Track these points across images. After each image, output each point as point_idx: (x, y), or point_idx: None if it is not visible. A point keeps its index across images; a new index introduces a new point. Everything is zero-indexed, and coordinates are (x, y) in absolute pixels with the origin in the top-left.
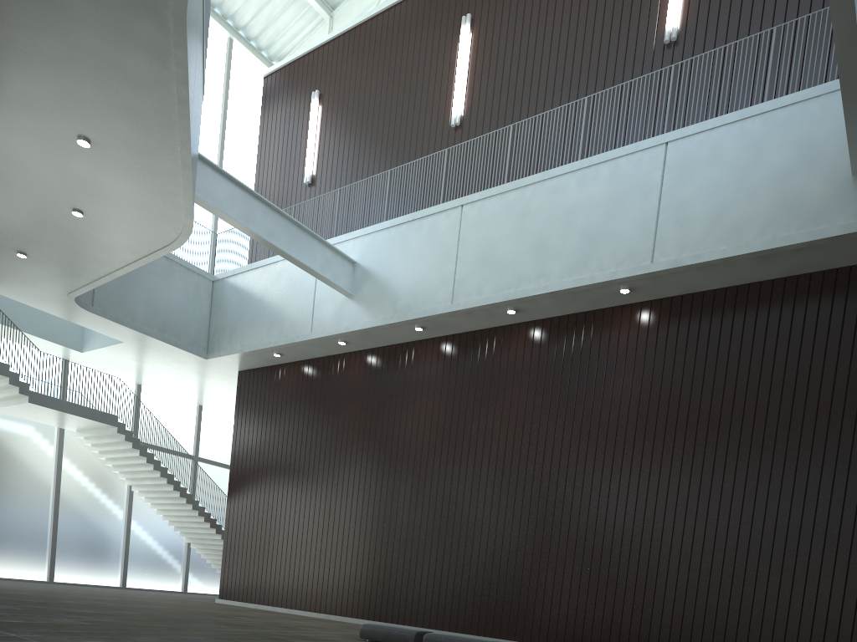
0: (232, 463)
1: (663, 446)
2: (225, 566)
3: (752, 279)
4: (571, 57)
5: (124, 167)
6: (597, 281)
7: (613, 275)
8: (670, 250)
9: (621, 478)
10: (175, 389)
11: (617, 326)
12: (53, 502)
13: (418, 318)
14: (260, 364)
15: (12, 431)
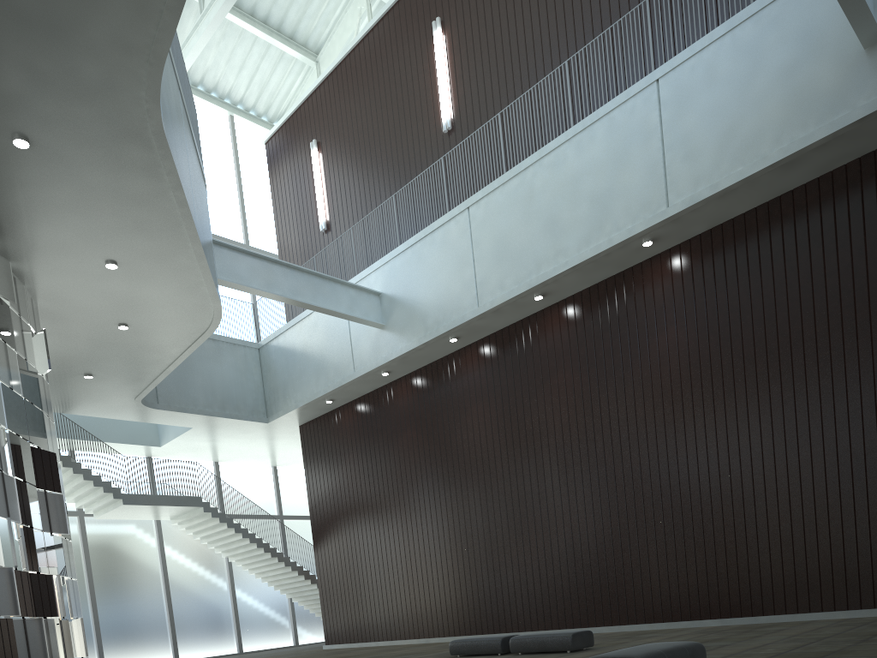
0: (311, 514)
1: (723, 391)
2: (325, 613)
3: (782, 190)
4: (545, 24)
5: (150, 275)
6: (616, 242)
7: (631, 231)
8: (684, 188)
9: (686, 435)
10: (248, 457)
11: (649, 281)
12: (164, 589)
13: (449, 330)
14: (317, 414)
15: (118, 533)
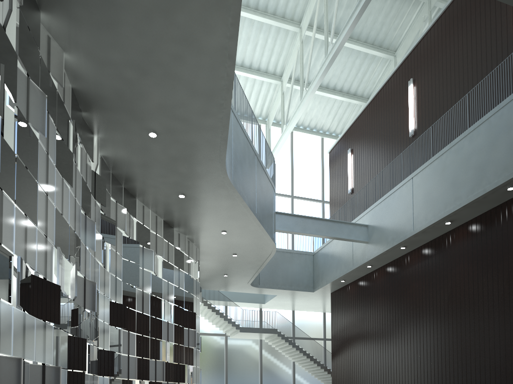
0: (331, 339)
1: None
2: None
3: None
4: (466, 72)
5: (240, 234)
6: (488, 190)
7: (496, 184)
8: None
9: None
10: (309, 308)
11: None
12: (259, 373)
13: (398, 243)
14: (338, 287)
15: (241, 344)
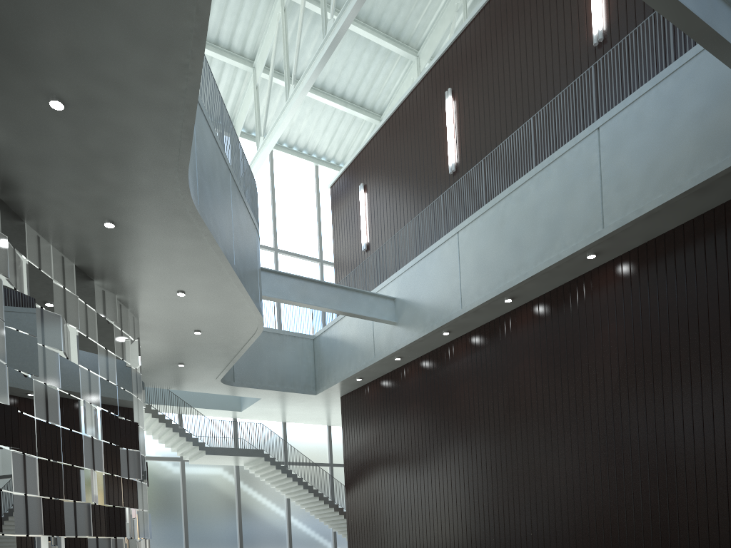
0: (344, 464)
1: (653, 376)
2: (350, 542)
3: (704, 209)
4: (525, 87)
5: (208, 299)
6: (563, 257)
7: (574, 248)
8: (616, 213)
9: (622, 413)
10: (307, 419)
11: (596, 285)
12: (237, 516)
13: (440, 326)
14: (352, 388)
15: (207, 474)
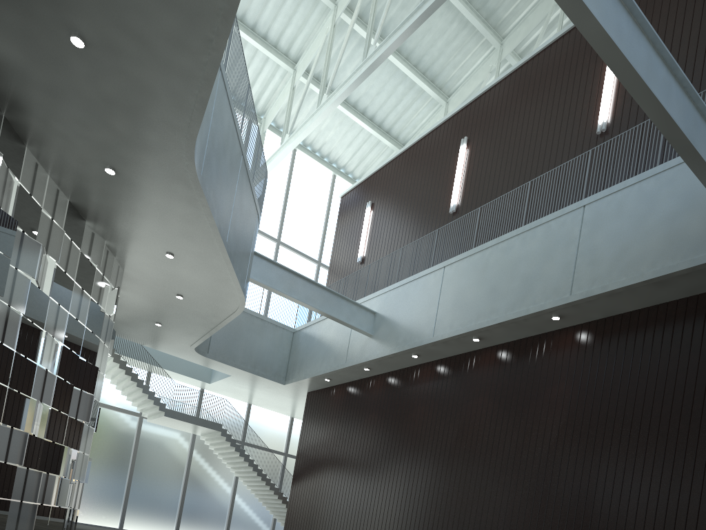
0: (297, 456)
1: (587, 439)
2: None
3: (659, 301)
4: (531, 154)
5: (195, 267)
6: (531, 312)
7: (542, 307)
8: (584, 284)
9: (554, 465)
10: (272, 406)
11: (555, 345)
12: (183, 483)
13: (410, 348)
14: (319, 386)
15: (163, 435)
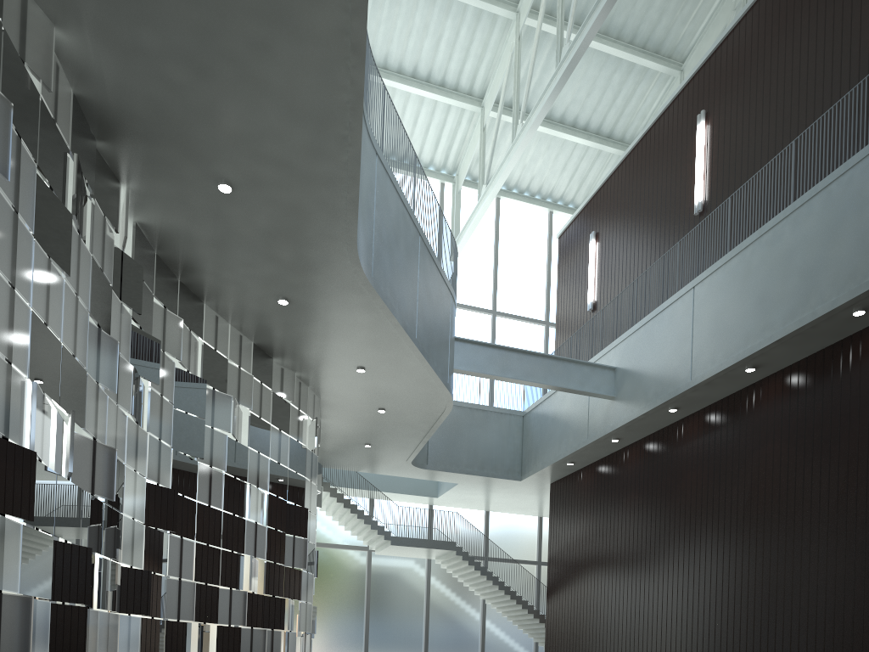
0: (548, 564)
1: None
2: None
3: None
4: (796, 101)
5: (389, 374)
6: (819, 315)
7: (834, 303)
8: None
9: None
10: (514, 508)
11: (867, 349)
12: (424, 616)
13: (664, 401)
14: (563, 473)
15: (395, 566)
